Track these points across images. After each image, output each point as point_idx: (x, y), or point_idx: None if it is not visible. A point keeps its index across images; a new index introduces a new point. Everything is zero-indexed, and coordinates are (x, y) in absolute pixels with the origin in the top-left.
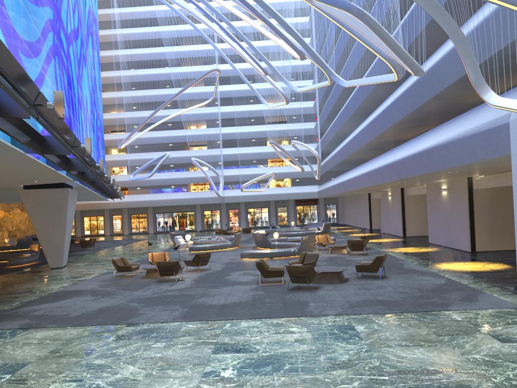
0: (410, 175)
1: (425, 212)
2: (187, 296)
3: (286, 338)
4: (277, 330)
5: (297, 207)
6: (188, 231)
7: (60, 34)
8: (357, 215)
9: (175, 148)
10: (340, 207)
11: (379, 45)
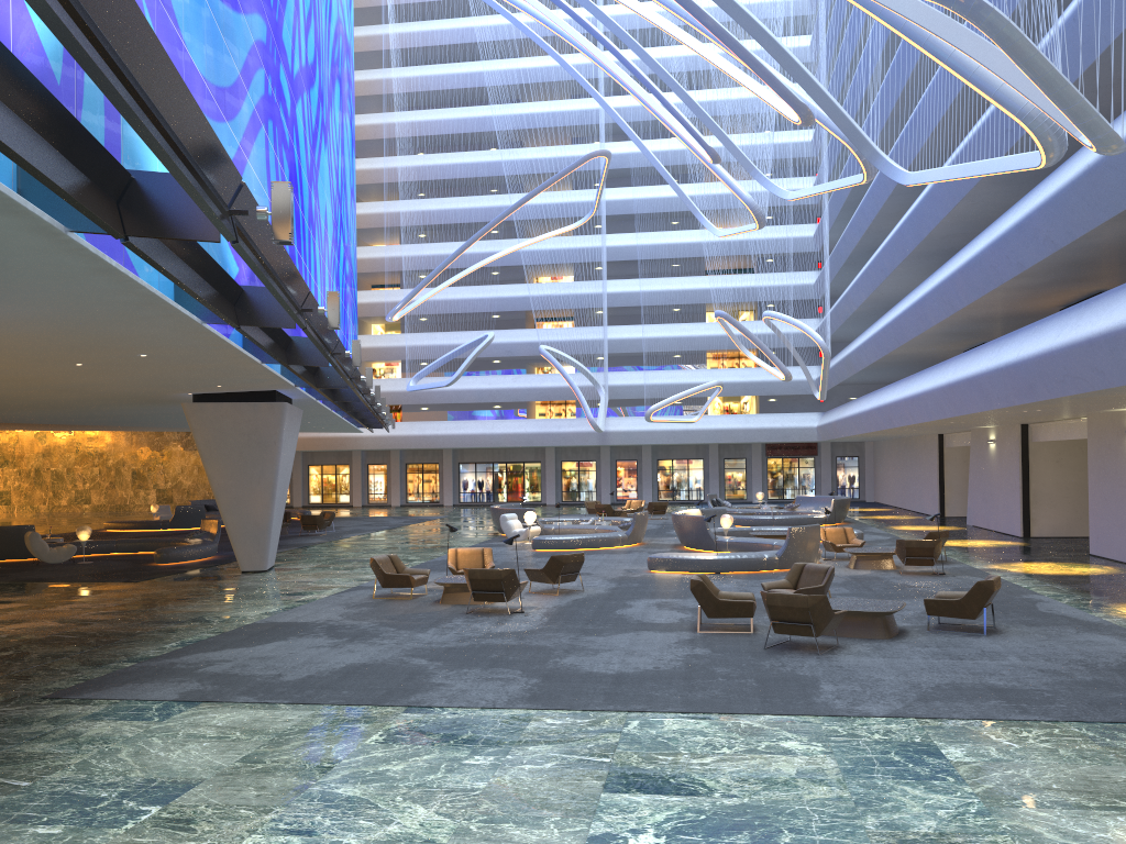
0: (1059, 394)
1: (1079, 482)
2: (535, 649)
3: (776, 765)
4: (751, 745)
5: (768, 461)
6: (527, 504)
7: (279, 73)
8: (908, 483)
9: (506, 323)
10: (868, 464)
11: (1009, 81)
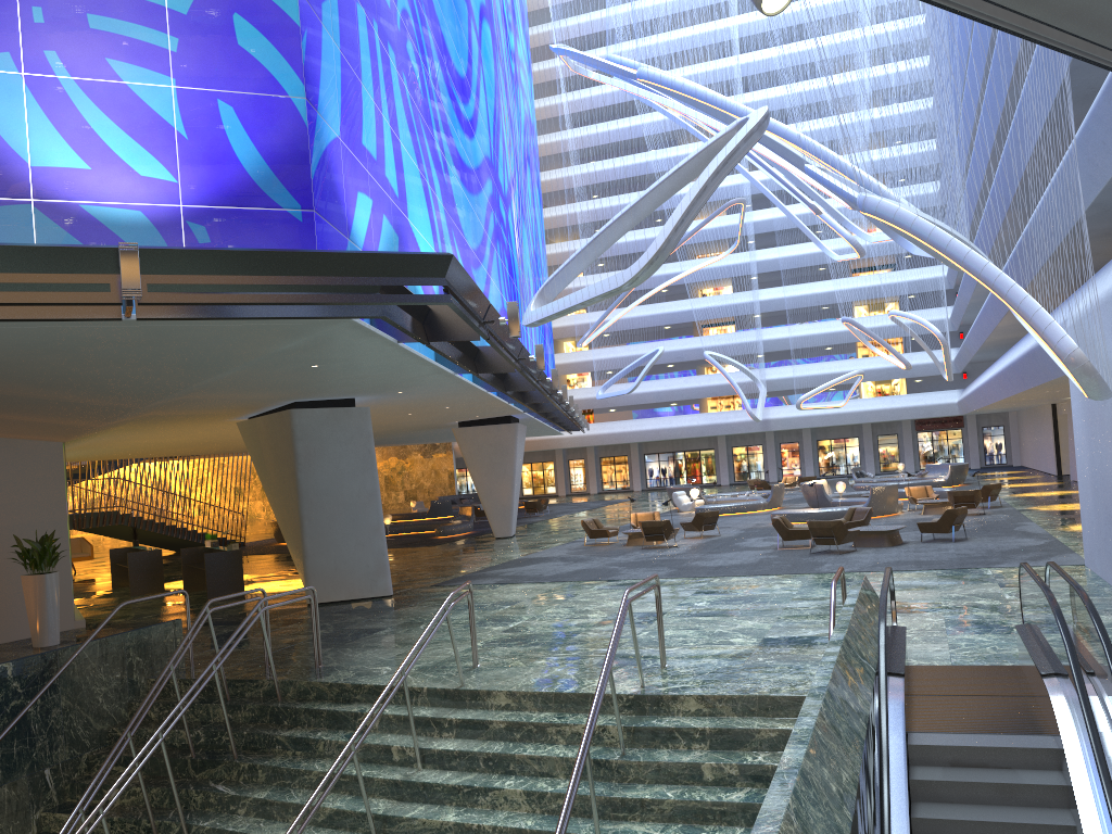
0: (1033, 384)
1: None
2: (677, 560)
3: (772, 586)
4: (767, 582)
5: (918, 435)
6: (704, 485)
7: (499, 204)
8: (1038, 447)
9: (676, 333)
10: (1013, 431)
11: None
